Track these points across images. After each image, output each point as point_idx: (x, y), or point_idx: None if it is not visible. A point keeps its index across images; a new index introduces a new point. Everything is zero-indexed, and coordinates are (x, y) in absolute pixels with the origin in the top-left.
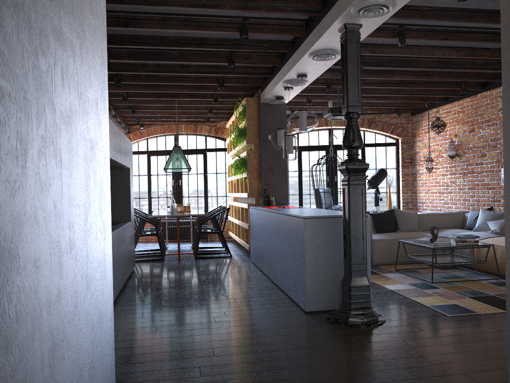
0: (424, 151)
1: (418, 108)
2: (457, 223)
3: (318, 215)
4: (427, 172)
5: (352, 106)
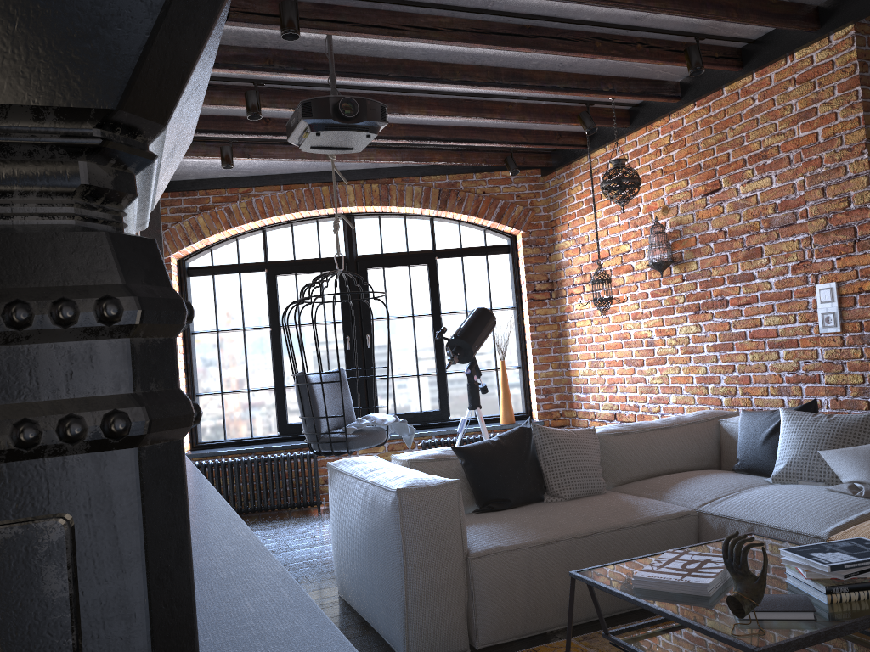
0: (581, 261)
1: (558, 155)
2: (705, 451)
3: None
4: (593, 312)
5: None
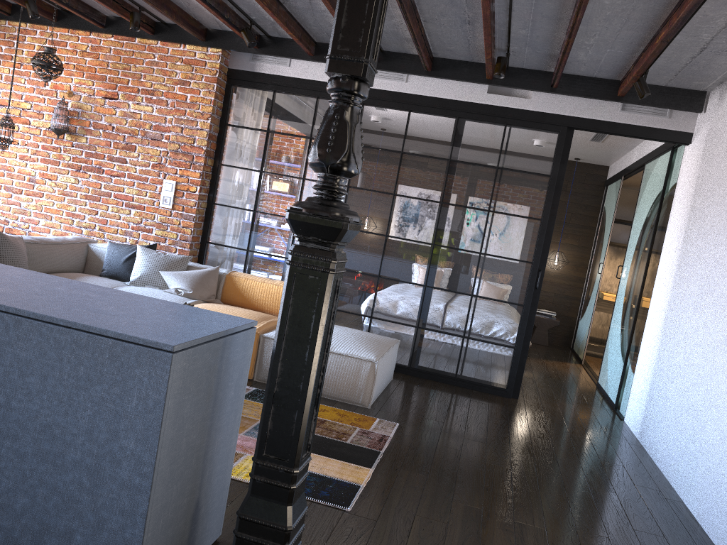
0: None
1: None
2: (79, 262)
3: (177, 331)
4: None
5: (370, 67)
